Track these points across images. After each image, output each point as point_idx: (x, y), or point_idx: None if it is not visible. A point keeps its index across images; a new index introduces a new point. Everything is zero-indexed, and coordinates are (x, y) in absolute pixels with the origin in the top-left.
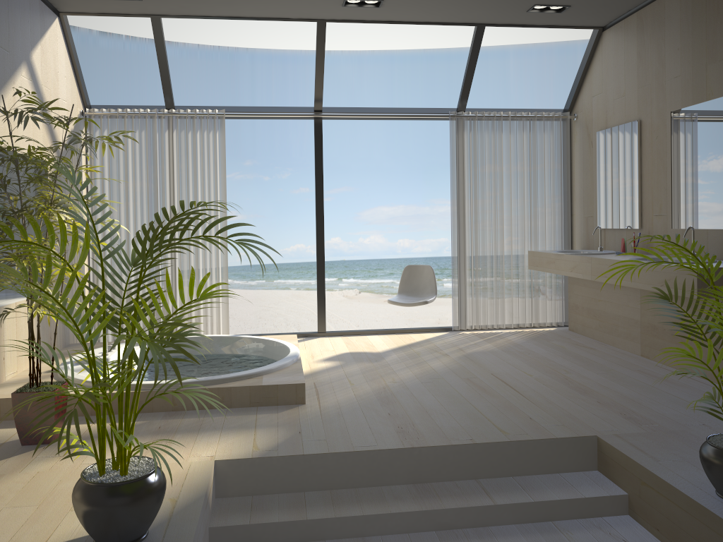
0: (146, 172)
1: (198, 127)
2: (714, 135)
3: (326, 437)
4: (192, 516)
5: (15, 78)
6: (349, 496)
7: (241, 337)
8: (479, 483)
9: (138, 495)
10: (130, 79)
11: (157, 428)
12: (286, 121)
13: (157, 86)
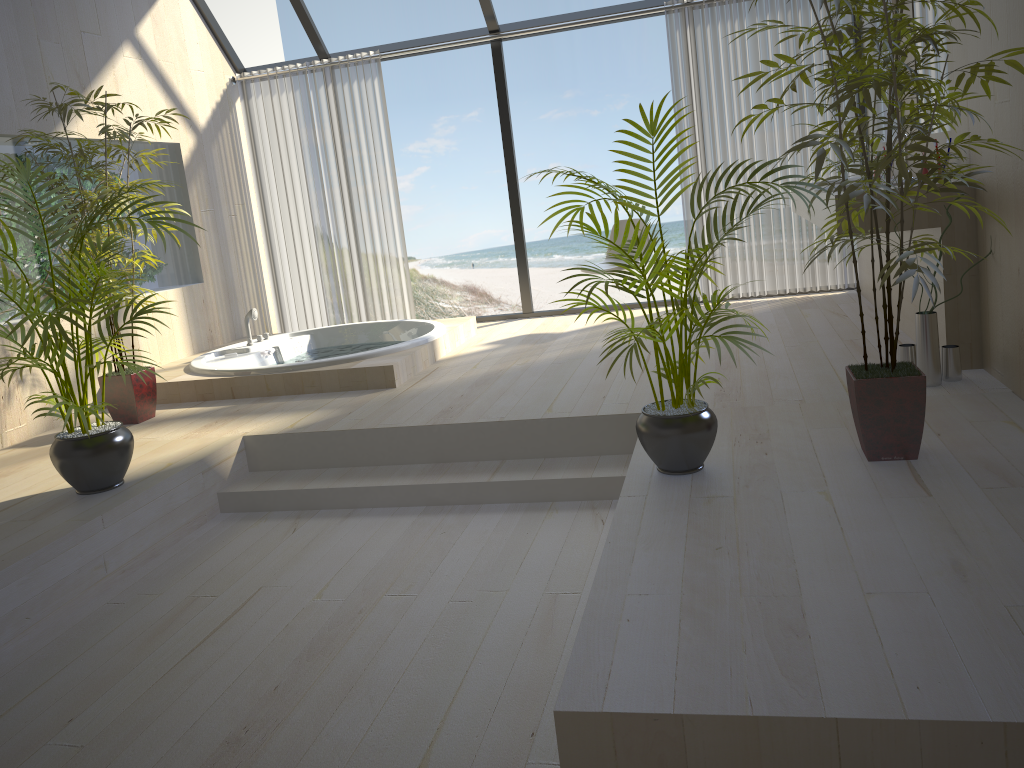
0: (307, 139)
1: (353, 76)
2: None
3: (367, 416)
4: (167, 475)
5: (115, 61)
6: (362, 472)
7: (406, 322)
8: (501, 464)
9: (89, 449)
10: (405, 5)
11: (234, 411)
12: (615, 27)
13: (440, 8)
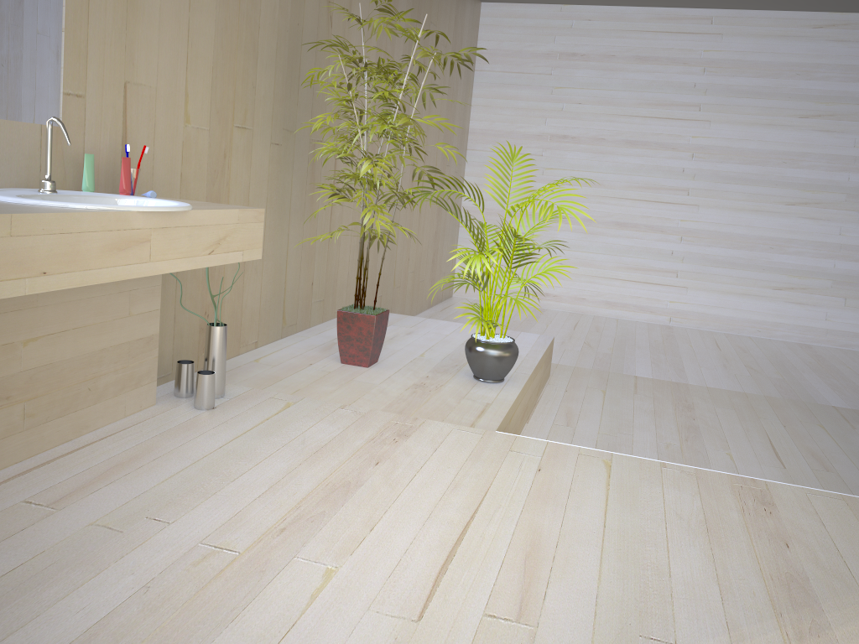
0: None
1: None
2: None
3: None
4: None
5: None
6: None
7: None
8: None
9: None
10: None
11: None
12: None
13: None
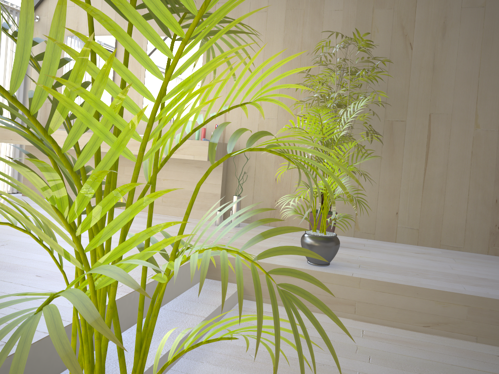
0: None
1: None
2: (185, 60)
3: (30, 311)
4: None
5: None
6: None
7: None
8: (168, 309)
9: None
10: None
11: None
12: None
13: None
